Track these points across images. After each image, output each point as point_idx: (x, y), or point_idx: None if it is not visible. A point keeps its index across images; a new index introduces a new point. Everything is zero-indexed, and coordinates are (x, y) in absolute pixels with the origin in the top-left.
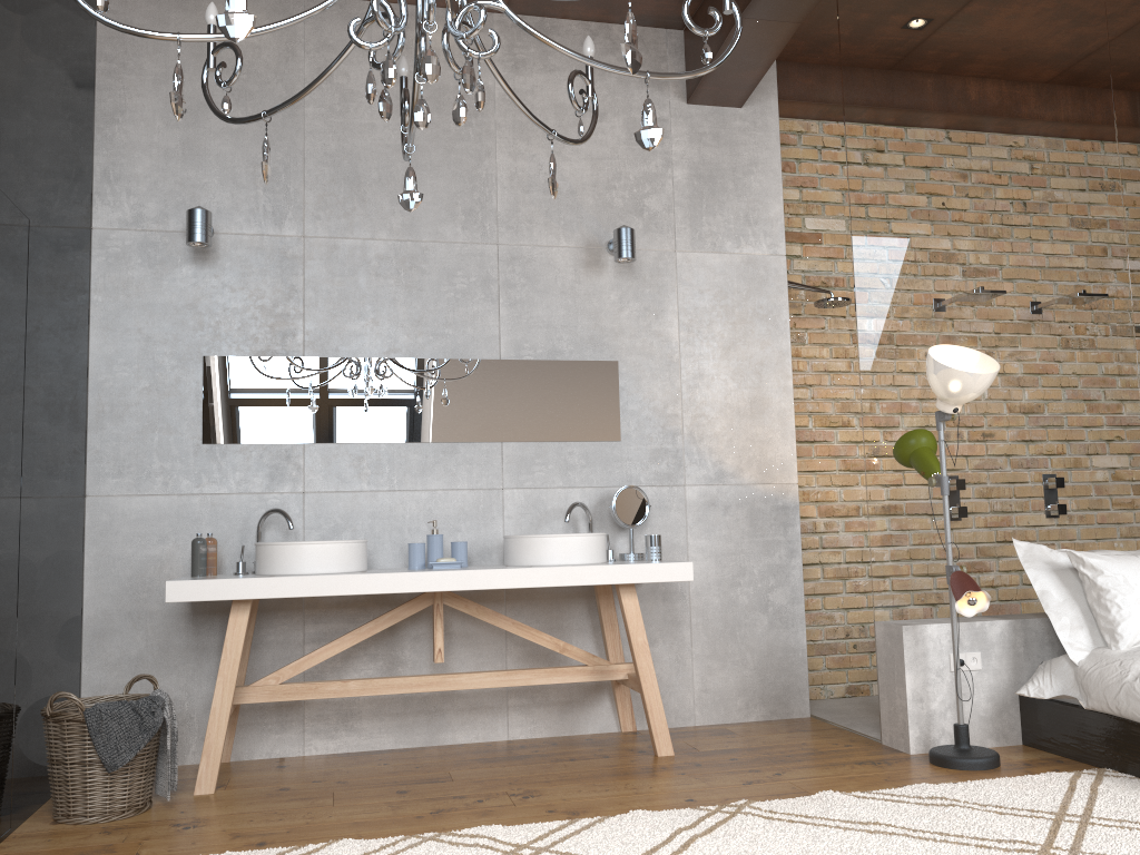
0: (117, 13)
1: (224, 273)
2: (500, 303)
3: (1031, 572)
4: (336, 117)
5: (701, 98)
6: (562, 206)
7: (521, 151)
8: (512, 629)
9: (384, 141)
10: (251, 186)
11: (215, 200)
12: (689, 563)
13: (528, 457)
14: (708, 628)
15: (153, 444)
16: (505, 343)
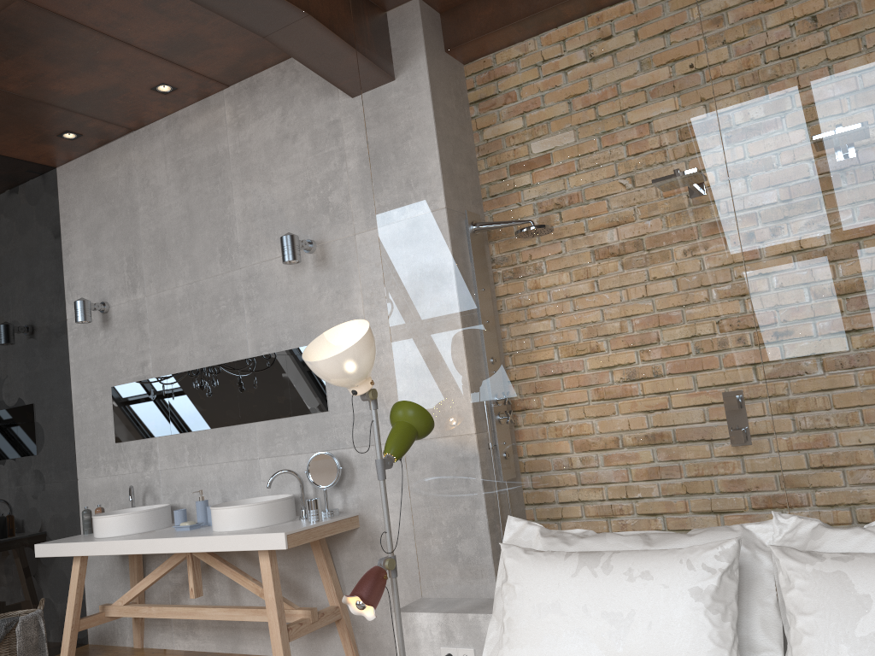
0: (64, 187)
1: (115, 331)
2: (245, 314)
3: (501, 563)
4: (153, 208)
5: (354, 90)
6: (275, 224)
7: (247, 190)
8: (231, 576)
9: (176, 215)
10: (121, 271)
11: (108, 286)
12: (282, 534)
13: (271, 432)
14: (409, 575)
15: (98, 445)
16: (251, 344)
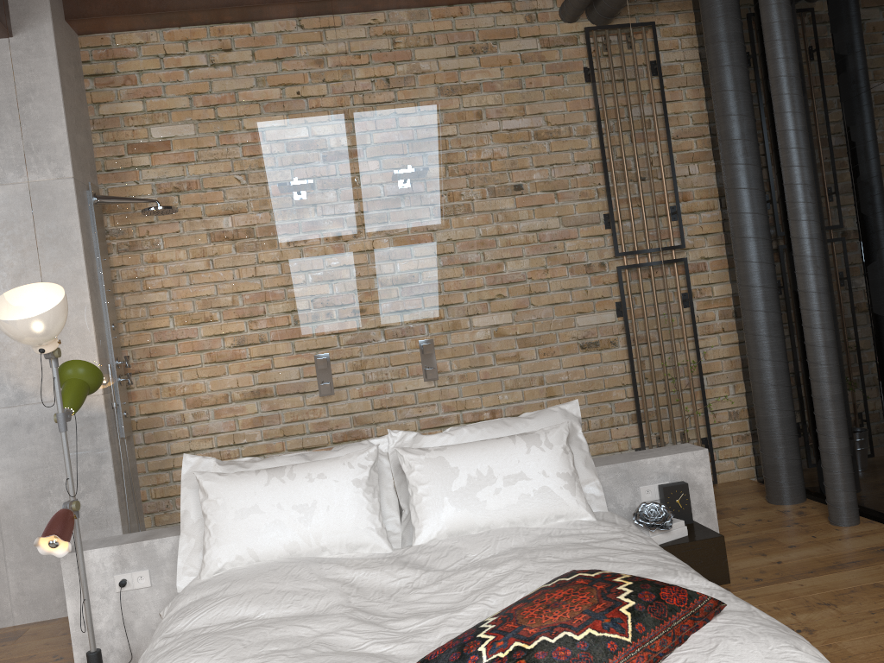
0: None
1: None
2: None
3: (184, 491)
4: None
5: None
6: None
7: None
8: None
9: None
10: None
11: None
12: None
13: None
14: (21, 537)
15: None
16: None
